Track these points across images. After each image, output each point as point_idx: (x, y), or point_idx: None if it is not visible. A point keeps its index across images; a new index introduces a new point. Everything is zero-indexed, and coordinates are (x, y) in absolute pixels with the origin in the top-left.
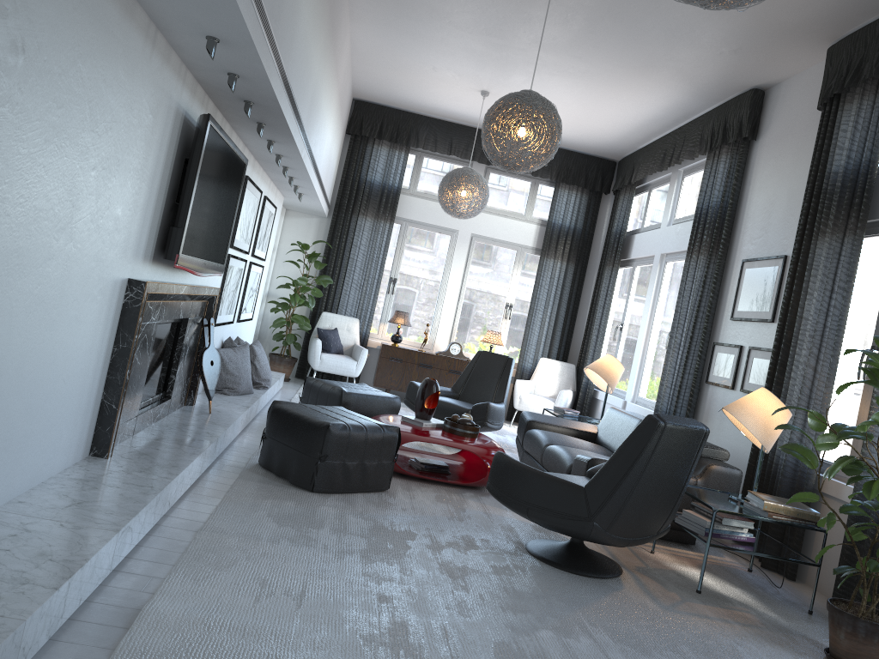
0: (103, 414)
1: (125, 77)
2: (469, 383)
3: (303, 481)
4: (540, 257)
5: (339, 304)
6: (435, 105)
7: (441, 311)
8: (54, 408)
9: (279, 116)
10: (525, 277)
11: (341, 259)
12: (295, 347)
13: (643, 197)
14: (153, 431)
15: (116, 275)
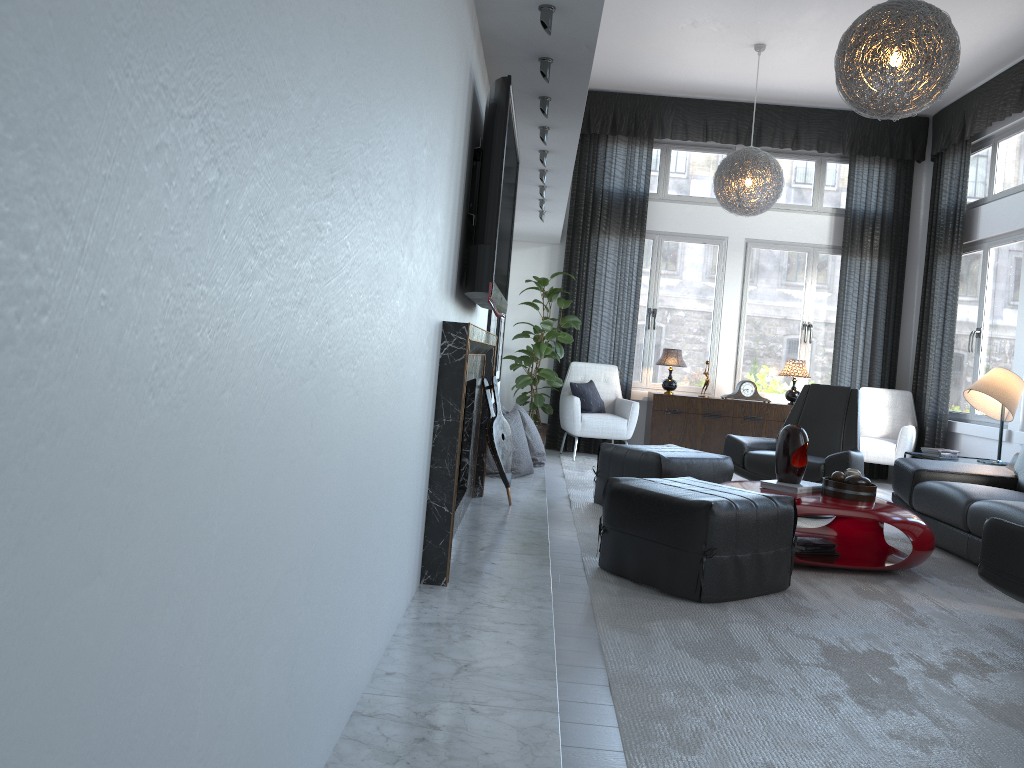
0: (432, 521)
1: (444, 3)
2: None
3: (683, 588)
4: (841, 257)
5: (589, 350)
6: (684, 78)
7: (719, 343)
8: (400, 522)
9: (581, 77)
10: (823, 286)
11: (584, 293)
12: (545, 411)
13: (982, 156)
14: (466, 537)
15: (436, 317)
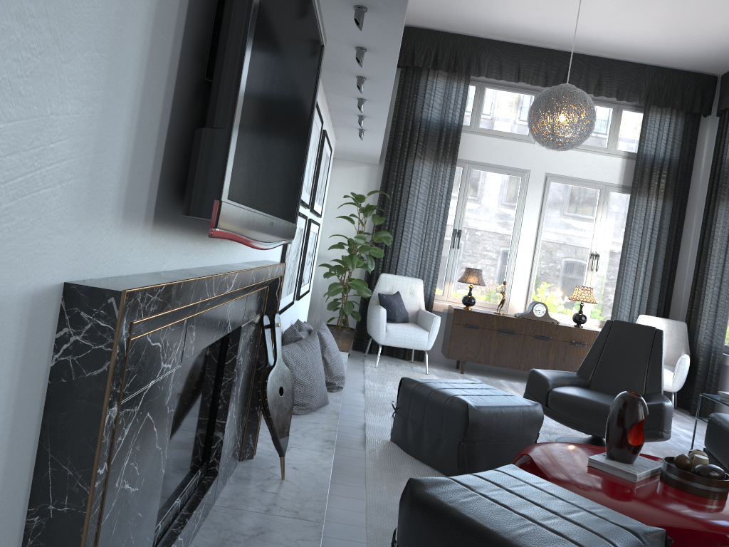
0: None
1: None
2: (602, 366)
3: None
4: (630, 196)
5: (398, 263)
6: (504, 20)
7: (515, 265)
8: None
9: None
10: (611, 220)
11: (397, 211)
12: (354, 317)
13: None
14: None
15: None
